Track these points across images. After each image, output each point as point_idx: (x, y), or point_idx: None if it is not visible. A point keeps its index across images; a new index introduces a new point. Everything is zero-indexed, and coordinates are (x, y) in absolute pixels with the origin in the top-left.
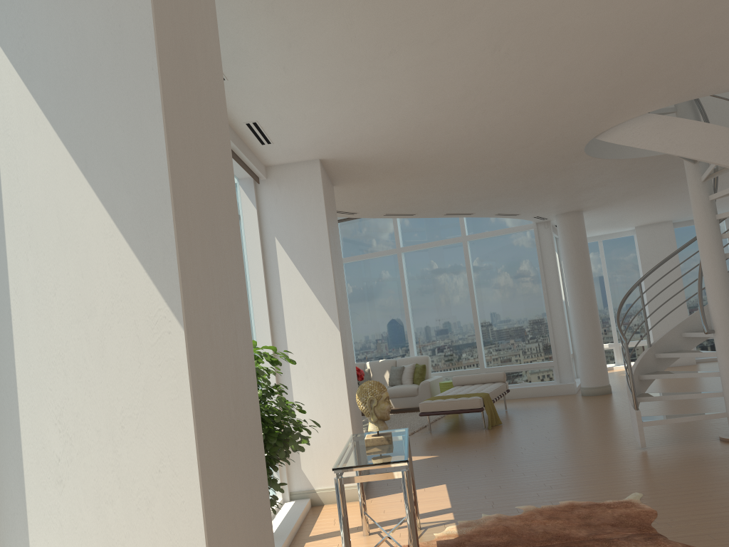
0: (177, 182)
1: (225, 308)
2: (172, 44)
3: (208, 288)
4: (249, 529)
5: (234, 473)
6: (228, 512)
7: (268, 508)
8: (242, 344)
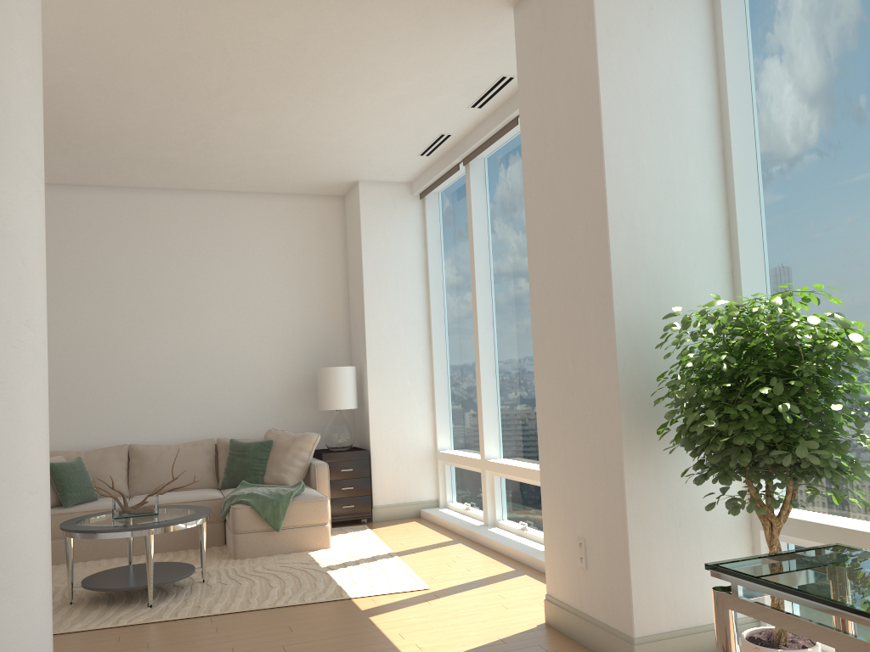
0: (530, 232)
1: (570, 293)
2: (533, 136)
3: (553, 285)
4: (581, 458)
5: (567, 412)
6: (557, 431)
7: (618, 465)
8: (592, 317)
